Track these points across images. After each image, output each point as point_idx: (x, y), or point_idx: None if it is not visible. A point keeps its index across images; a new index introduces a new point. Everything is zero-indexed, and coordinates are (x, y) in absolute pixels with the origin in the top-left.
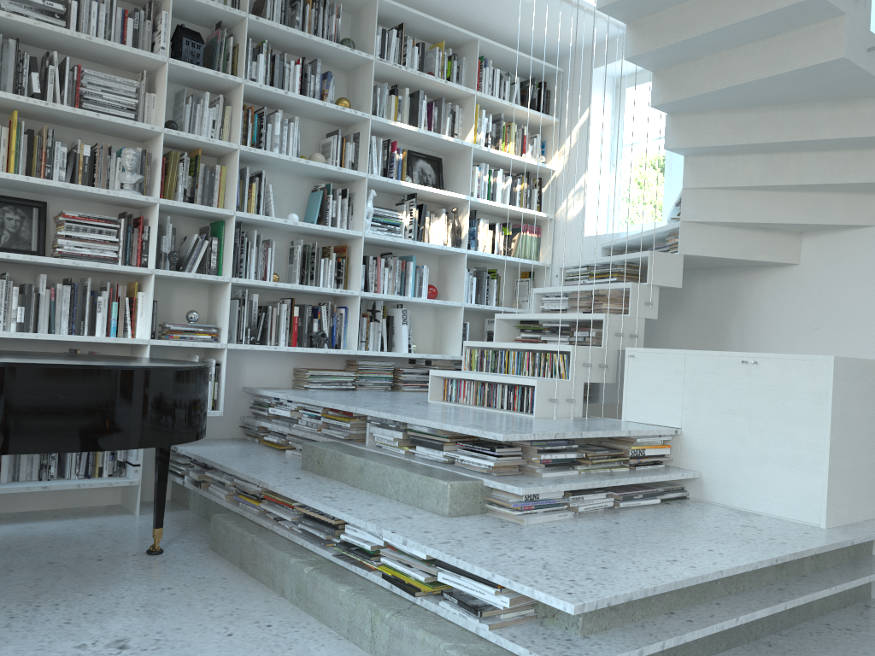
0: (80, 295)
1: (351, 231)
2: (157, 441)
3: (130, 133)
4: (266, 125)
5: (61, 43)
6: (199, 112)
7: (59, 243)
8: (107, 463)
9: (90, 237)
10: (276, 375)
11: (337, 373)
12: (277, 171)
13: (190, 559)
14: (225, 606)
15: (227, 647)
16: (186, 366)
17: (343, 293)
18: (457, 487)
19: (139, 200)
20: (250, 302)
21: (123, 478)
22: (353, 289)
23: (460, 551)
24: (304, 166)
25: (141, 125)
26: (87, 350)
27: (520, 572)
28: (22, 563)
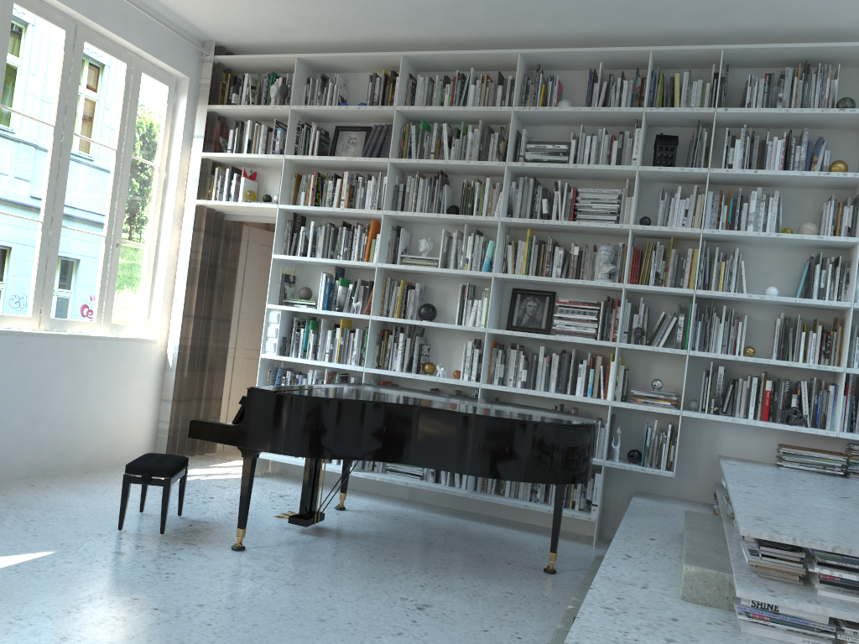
0: (566, 363)
1: (834, 302)
2: (512, 476)
3: (613, 232)
4: (740, 204)
5: (563, 173)
6: (672, 204)
7: (554, 322)
8: (577, 498)
9: (576, 317)
10: (757, 448)
11: (819, 455)
12: (765, 245)
13: (562, 584)
14: (520, 616)
15: (469, 635)
16: (546, 422)
17: (820, 368)
18: (694, 572)
19: (607, 286)
20: (715, 374)
21: (586, 514)
22: (842, 364)
23: (596, 615)
24: (780, 239)
25: (612, 226)
26: (579, 406)
27: (591, 643)
28: (466, 549)
